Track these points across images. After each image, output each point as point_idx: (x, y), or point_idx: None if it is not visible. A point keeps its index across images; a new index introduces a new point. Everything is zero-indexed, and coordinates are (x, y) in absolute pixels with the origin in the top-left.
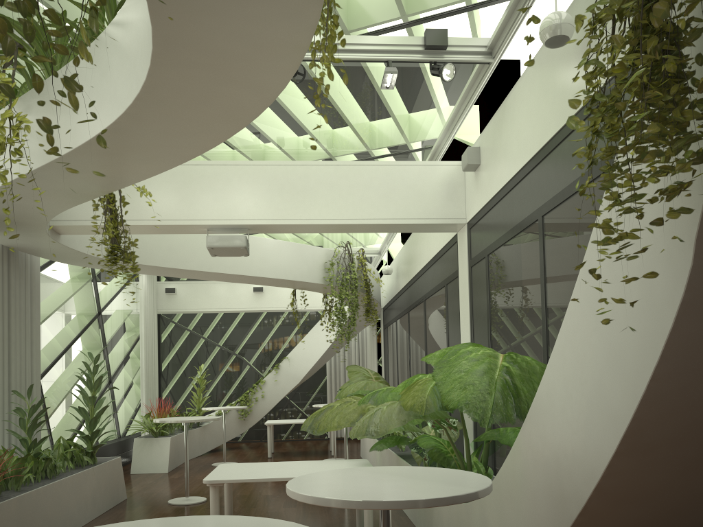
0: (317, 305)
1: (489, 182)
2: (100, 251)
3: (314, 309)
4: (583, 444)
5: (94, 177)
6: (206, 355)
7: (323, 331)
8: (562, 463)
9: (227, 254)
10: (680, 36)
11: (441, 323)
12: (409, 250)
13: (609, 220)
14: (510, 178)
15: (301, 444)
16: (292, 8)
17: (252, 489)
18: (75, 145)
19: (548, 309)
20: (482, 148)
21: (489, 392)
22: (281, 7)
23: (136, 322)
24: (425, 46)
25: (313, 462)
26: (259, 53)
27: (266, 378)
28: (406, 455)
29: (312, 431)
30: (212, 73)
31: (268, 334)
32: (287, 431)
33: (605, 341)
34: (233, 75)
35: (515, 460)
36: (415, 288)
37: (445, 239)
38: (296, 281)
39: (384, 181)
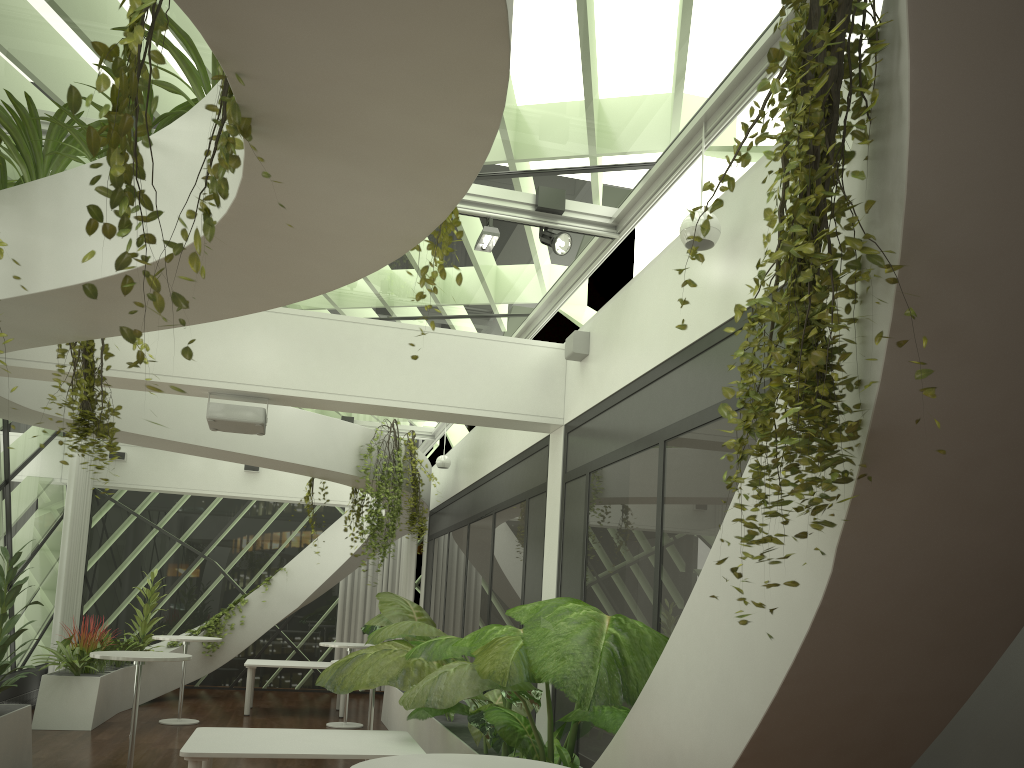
0: (336, 497)
1: (598, 381)
2: (39, 402)
3: (331, 503)
4: (704, 743)
5: (75, 320)
6: (160, 555)
7: (342, 536)
8: (677, 763)
9: (234, 430)
10: (834, 357)
11: (517, 549)
12: (478, 440)
13: (754, 519)
14: (627, 383)
15: (291, 697)
16: (415, 208)
17: (226, 763)
18: (64, 283)
19: (663, 558)
20: (593, 335)
21: (593, 666)
22: (403, 205)
23: (58, 498)
24: (537, 207)
25: (333, 732)
26: (360, 236)
27: (249, 596)
28: (456, 727)
29: (333, 688)
30: (292, 244)
31: (258, 531)
32: (273, 675)
33: (736, 630)
34: (317, 250)
35: (617, 752)
36: (482, 494)
37: (532, 438)
38: (319, 469)
39: (462, 357)
